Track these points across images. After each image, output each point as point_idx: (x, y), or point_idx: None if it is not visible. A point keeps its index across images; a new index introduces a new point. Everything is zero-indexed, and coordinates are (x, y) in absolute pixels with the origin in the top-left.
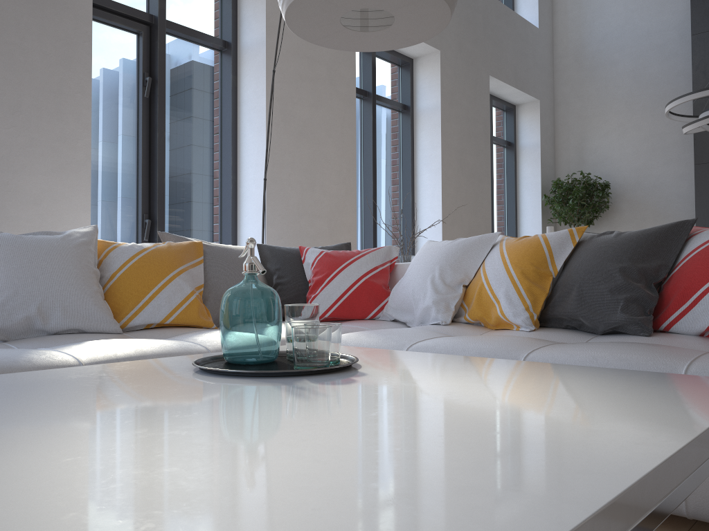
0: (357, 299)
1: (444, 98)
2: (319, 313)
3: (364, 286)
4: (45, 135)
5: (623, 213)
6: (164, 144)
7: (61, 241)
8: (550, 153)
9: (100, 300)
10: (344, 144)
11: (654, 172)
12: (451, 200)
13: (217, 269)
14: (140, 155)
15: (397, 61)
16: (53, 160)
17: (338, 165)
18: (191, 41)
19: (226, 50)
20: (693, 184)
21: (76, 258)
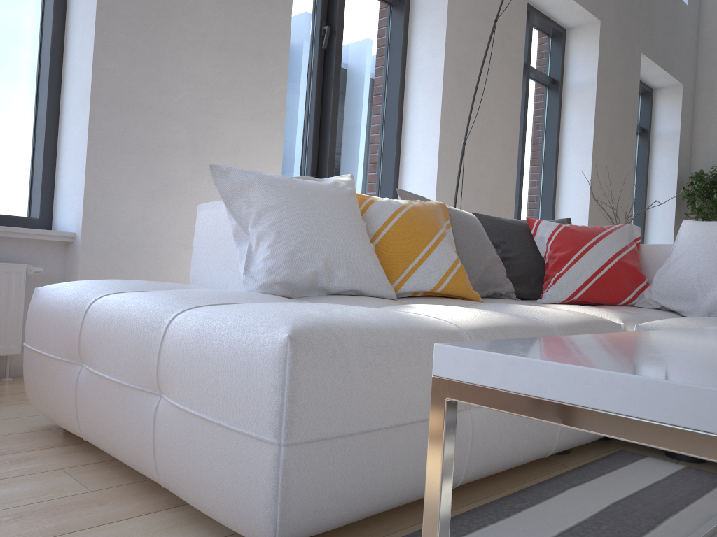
0: (610, 282)
1: (600, 73)
2: (567, 294)
3: (618, 267)
4: (246, 77)
5: None
6: (337, 100)
7: (334, 188)
8: (688, 143)
9: (377, 259)
10: (509, 115)
11: None
12: (598, 186)
13: (463, 235)
14: (312, 111)
15: (549, 30)
16: (252, 106)
17: (502, 137)
18: None
19: (397, 4)
20: None
21: (351, 209)
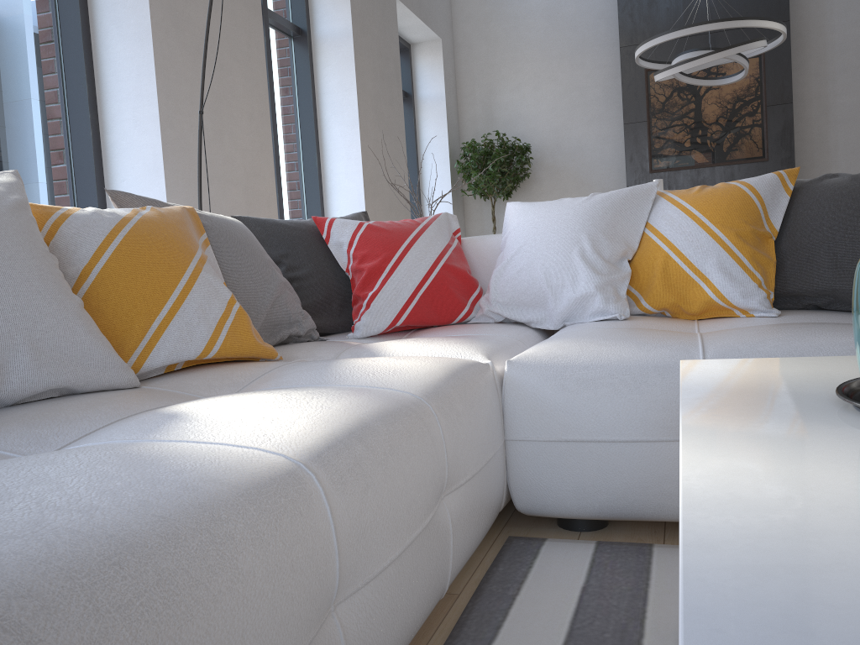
0: (438, 294)
1: (355, 21)
2: (388, 320)
3: (445, 274)
4: None
5: (542, 183)
6: None
7: None
8: (454, 108)
9: (92, 323)
10: (253, 74)
11: (575, 133)
12: (371, 164)
13: (231, 255)
14: None
15: None
16: None
17: (248, 105)
18: None
19: None
20: (618, 148)
21: (25, 237)
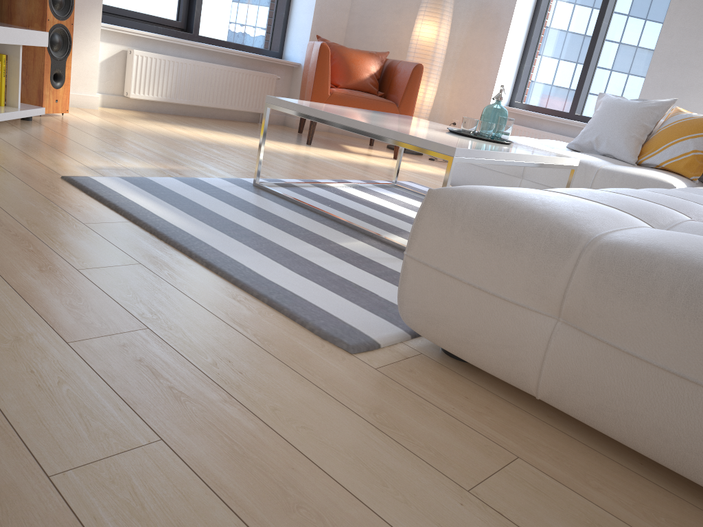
0: None
1: None
2: None
3: None
4: None
5: None
6: None
7: (635, 104)
8: None
9: (630, 142)
10: None
11: None
12: None
13: None
14: None
15: None
16: None
17: None
18: None
19: None
20: None
21: (633, 115)
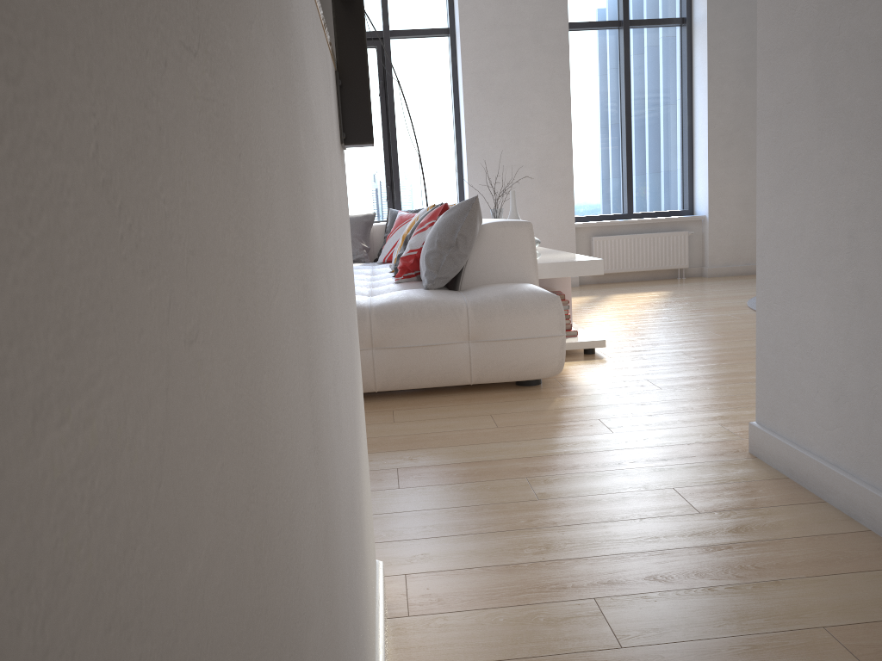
0: None
1: (713, 4)
2: (383, 257)
3: None
4: None
5: None
6: (395, 128)
7: None
8: None
9: None
10: (554, 95)
11: None
12: (725, 120)
13: None
14: (382, 139)
15: None
16: None
17: (547, 116)
18: (419, 37)
19: (449, 36)
20: None
21: None
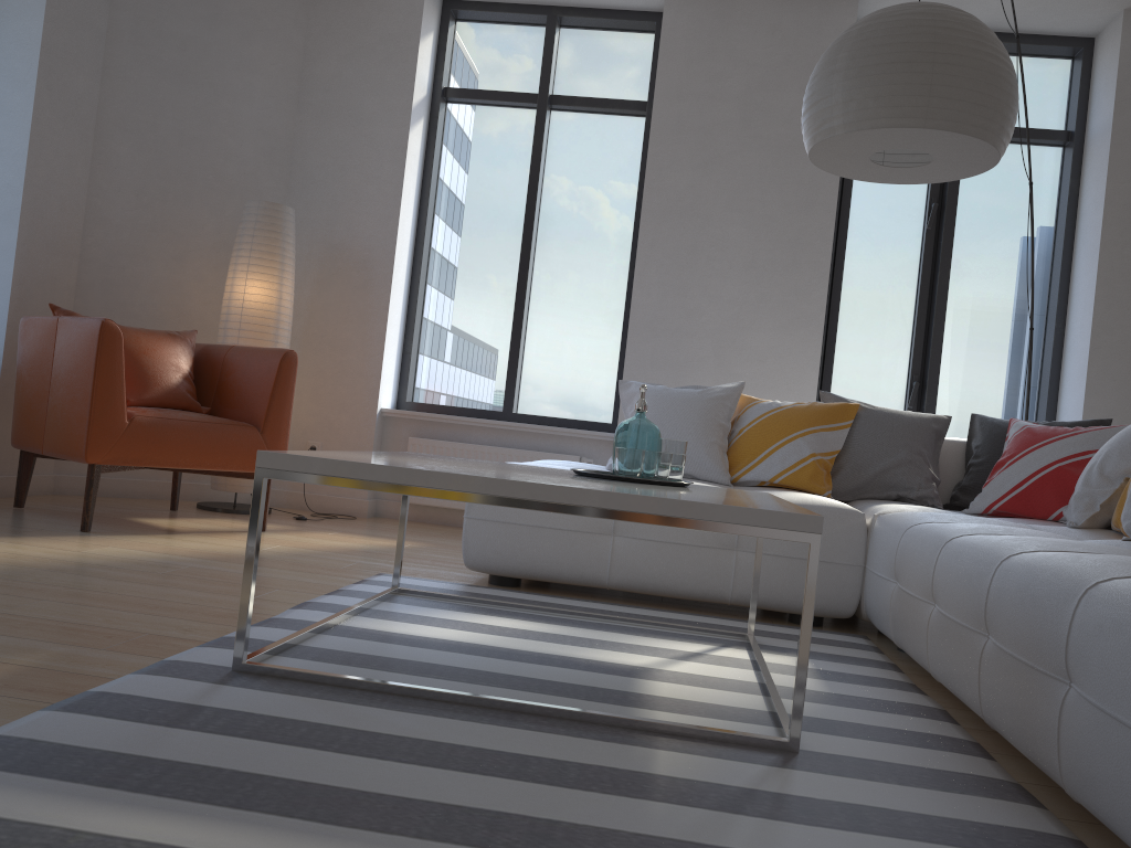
0: (1039, 492)
1: None
2: (986, 503)
3: (1053, 475)
4: (776, 289)
5: None
6: (946, 285)
7: (697, 394)
8: None
9: (714, 451)
10: None
11: None
12: None
13: (865, 435)
14: (917, 302)
15: None
16: (783, 314)
17: None
18: (1011, 142)
19: (1068, 144)
20: None
21: (703, 411)
